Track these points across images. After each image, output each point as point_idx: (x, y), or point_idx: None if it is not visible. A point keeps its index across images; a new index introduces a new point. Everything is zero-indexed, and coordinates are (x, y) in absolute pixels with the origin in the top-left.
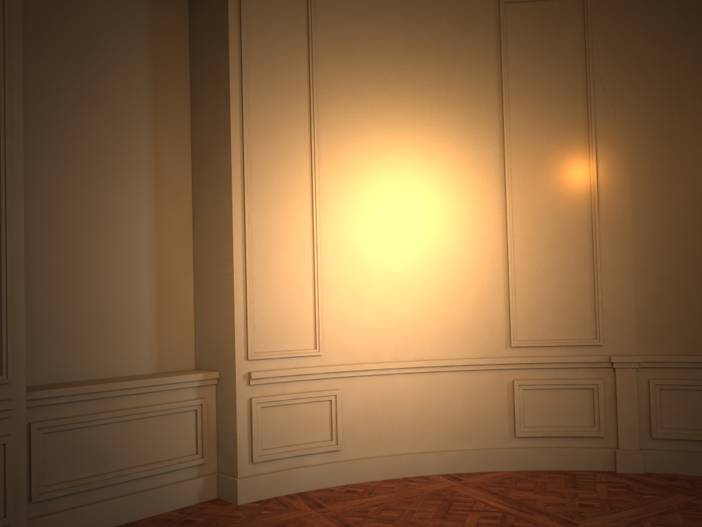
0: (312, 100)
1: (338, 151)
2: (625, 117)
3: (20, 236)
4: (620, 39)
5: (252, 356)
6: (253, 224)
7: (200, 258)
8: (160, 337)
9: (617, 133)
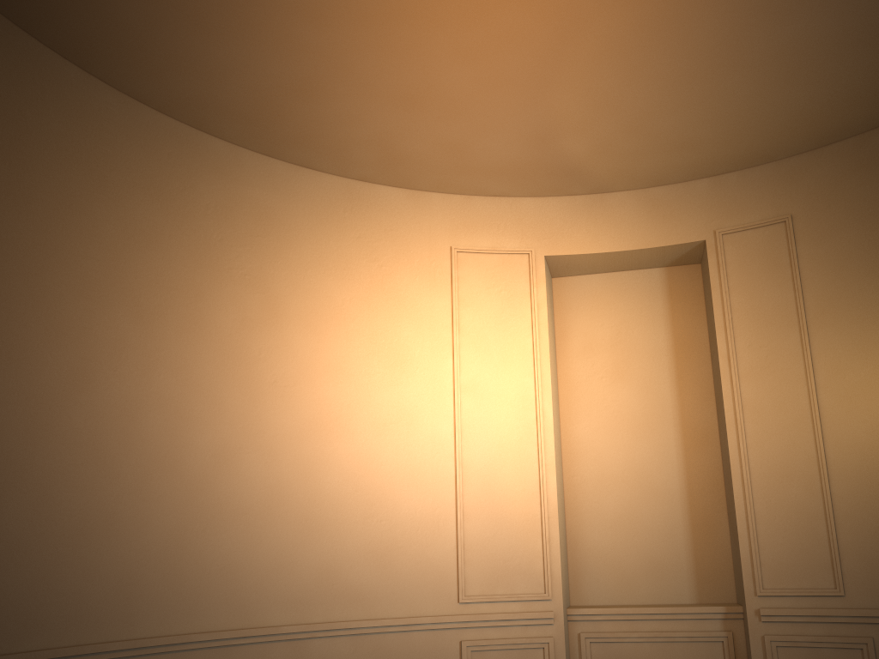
0: (803, 328)
1: (839, 372)
2: None
3: (554, 496)
4: None
5: (761, 592)
6: (751, 461)
7: (727, 495)
8: (698, 570)
9: None
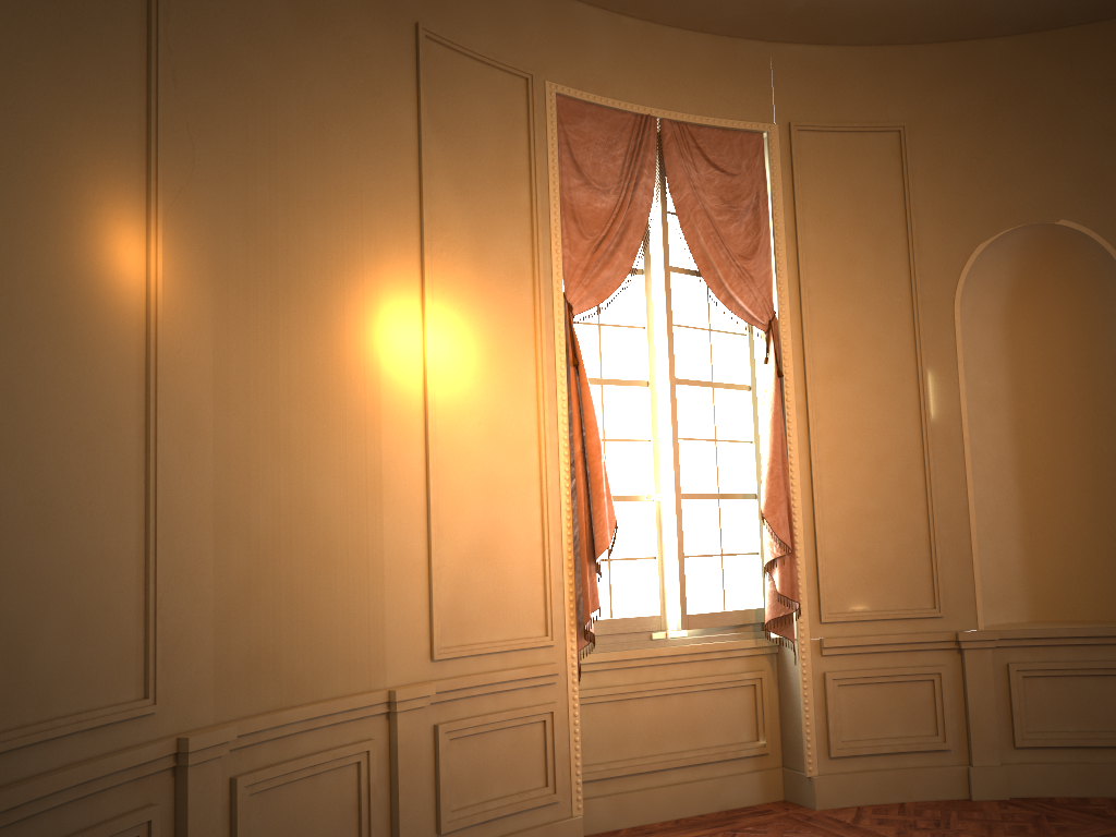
0: None
1: None
2: (209, 167)
3: None
4: None
5: None
6: None
7: None
8: None
9: (195, 195)
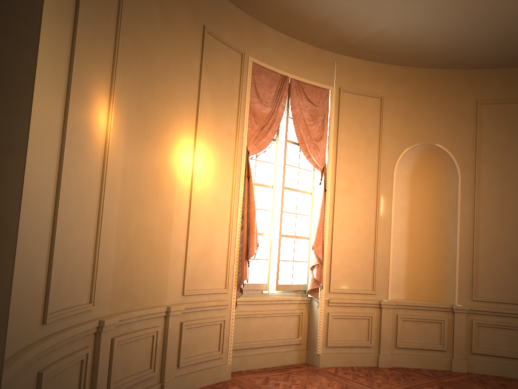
0: None
1: None
2: (129, 82)
3: None
4: (135, 7)
5: None
6: None
7: None
8: None
9: (124, 93)
